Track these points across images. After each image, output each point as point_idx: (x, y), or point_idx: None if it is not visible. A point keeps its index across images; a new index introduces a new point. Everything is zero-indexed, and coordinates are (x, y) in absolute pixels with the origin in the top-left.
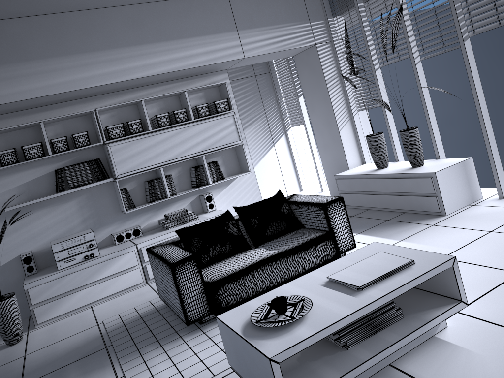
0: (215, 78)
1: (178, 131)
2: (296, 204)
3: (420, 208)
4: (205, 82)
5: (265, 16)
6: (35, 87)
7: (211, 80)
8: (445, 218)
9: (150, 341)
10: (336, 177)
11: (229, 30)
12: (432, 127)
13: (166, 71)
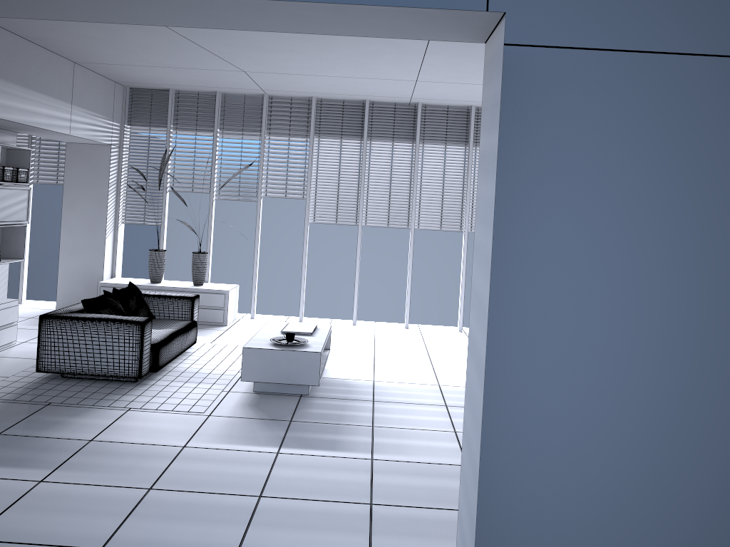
0: (7, 138)
1: None
2: (150, 296)
3: (203, 319)
4: None
5: (90, 99)
6: None
7: (3, 139)
8: (229, 327)
9: (101, 394)
10: (100, 284)
11: (67, 100)
12: (210, 255)
13: (18, 120)
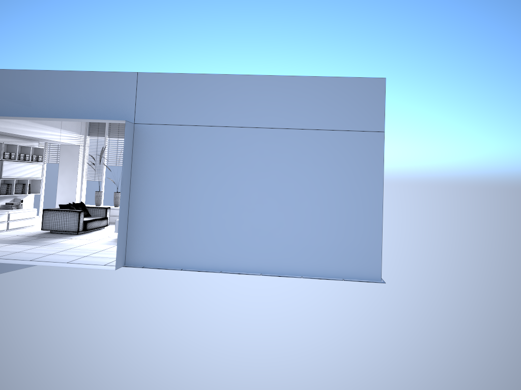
0: (34, 143)
1: (25, 164)
2: (89, 207)
3: None
4: (31, 144)
5: (69, 126)
6: (2, 127)
7: (33, 144)
8: None
9: (63, 236)
10: None
11: (59, 127)
12: None
13: (38, 137)
